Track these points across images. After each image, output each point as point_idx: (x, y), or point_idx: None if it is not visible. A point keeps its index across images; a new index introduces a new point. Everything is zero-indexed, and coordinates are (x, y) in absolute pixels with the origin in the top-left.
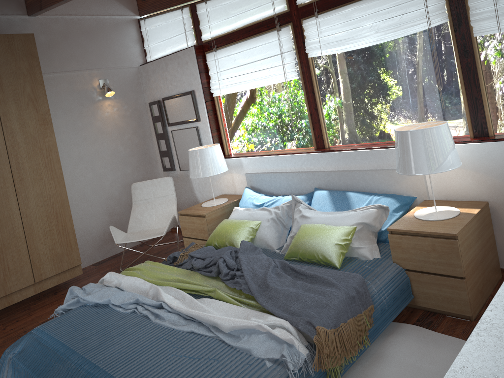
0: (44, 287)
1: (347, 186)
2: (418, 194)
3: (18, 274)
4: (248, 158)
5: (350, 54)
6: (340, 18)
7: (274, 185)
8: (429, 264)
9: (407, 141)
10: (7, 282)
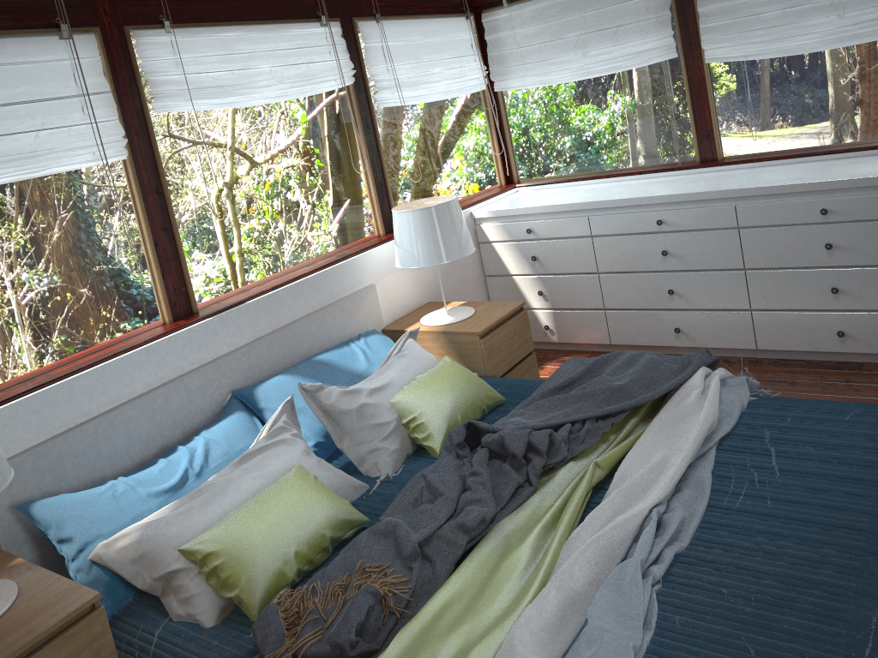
0: None
1: (284, 359)
2: (375, 323)
3: None
4: None
5: (229, 115)
6: (214, 47)
7: (110, 451)
8: (514, 353)
9: (452, 215)
10: None
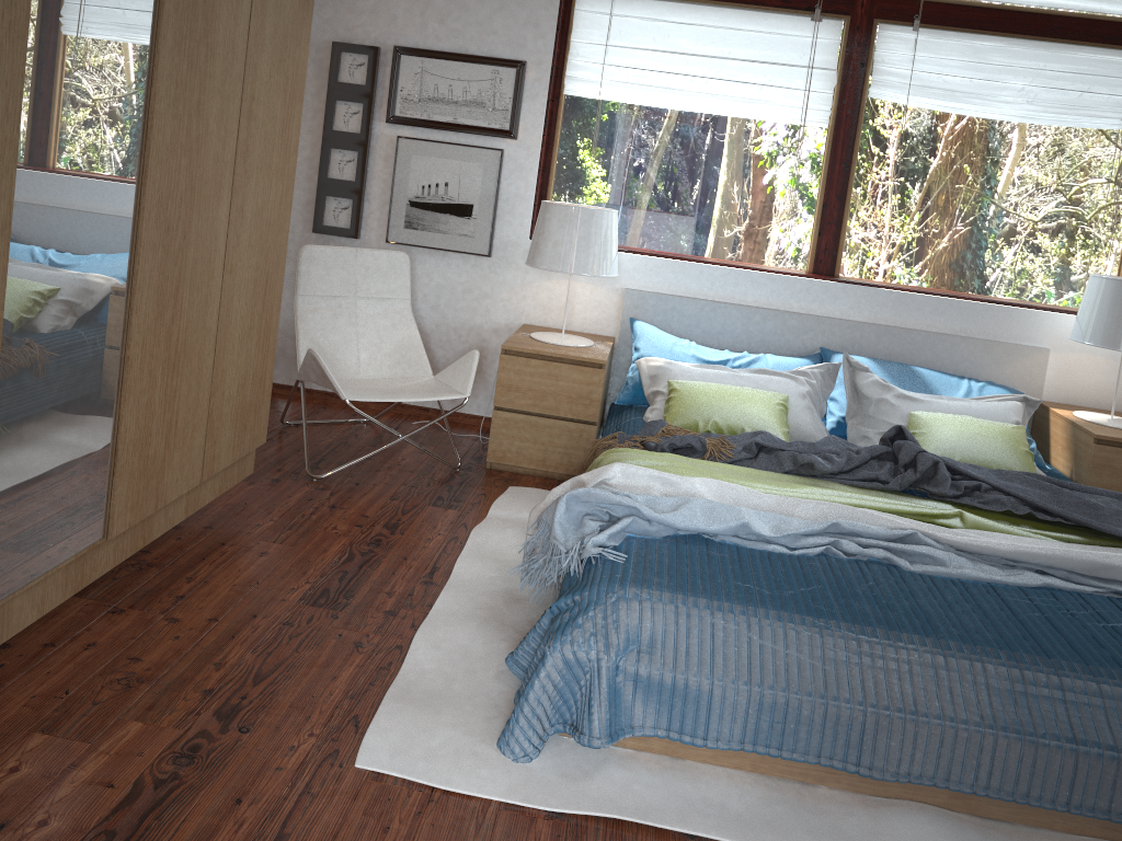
0: (200, 499)
1: (890, 355)
2: (1028, 388)
3: (185, 450)
4: (641, 257)
5: (953, 121)
6: (962, 52)
7: (705, 328)
8: None
9: None
10: (165, 469)
